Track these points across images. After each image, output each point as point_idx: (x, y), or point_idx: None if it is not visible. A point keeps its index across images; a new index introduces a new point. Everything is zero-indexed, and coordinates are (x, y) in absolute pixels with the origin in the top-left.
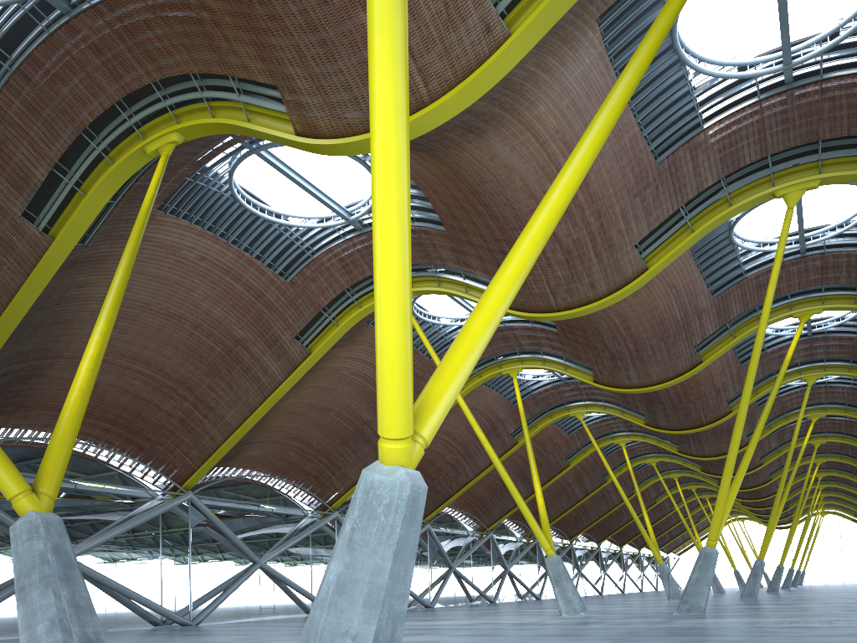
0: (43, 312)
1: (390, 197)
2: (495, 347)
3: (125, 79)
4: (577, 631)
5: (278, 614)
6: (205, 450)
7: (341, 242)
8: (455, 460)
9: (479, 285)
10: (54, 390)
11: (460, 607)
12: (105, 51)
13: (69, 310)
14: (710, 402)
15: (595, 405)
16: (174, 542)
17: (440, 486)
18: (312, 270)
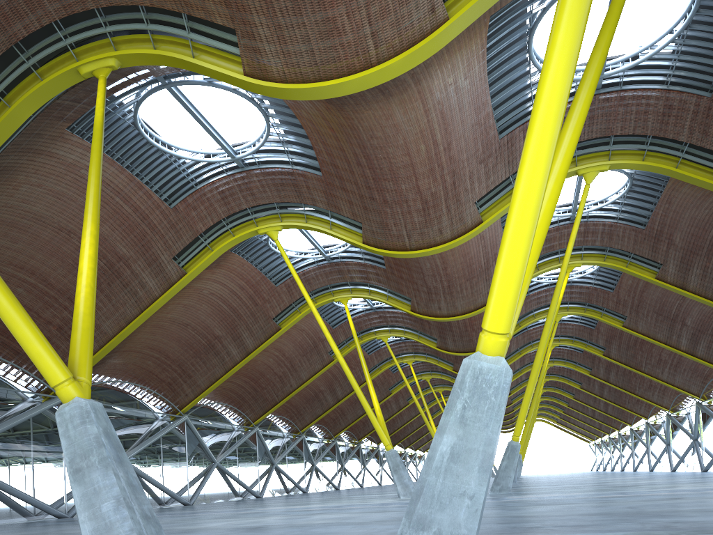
0: None
1: (551, 132)
2: (330, 278)
3: (69, 0)
4: None
5: None
6: None
7: (223, 177)
8: (282, 372)
9: (343, 224)
10: None
11: (287, 496)
12: None
13: None
14: None
15: (397, 331)
16: (49, 441)
17: (268, 395)
18: (195, 199)
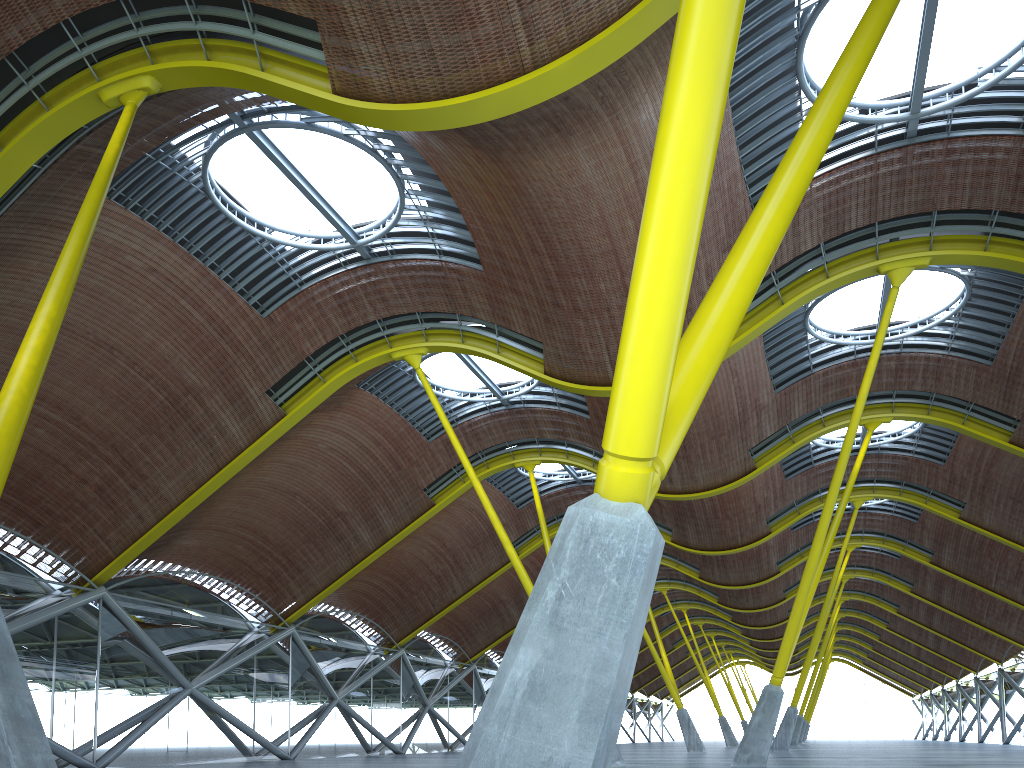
0: None
1: (714, 46)
2: (509, 432)
3: None
4: None
5: (212, 756)
6: (129, 533)
7: (340, 272)
8: (442, 571)
9: (516, 344)
10: None
11: (440, 754)
12: None
13: None
14: (749, 519)
15: None
16: (76, 655)
17: (421, 603)
18: (298, 305)
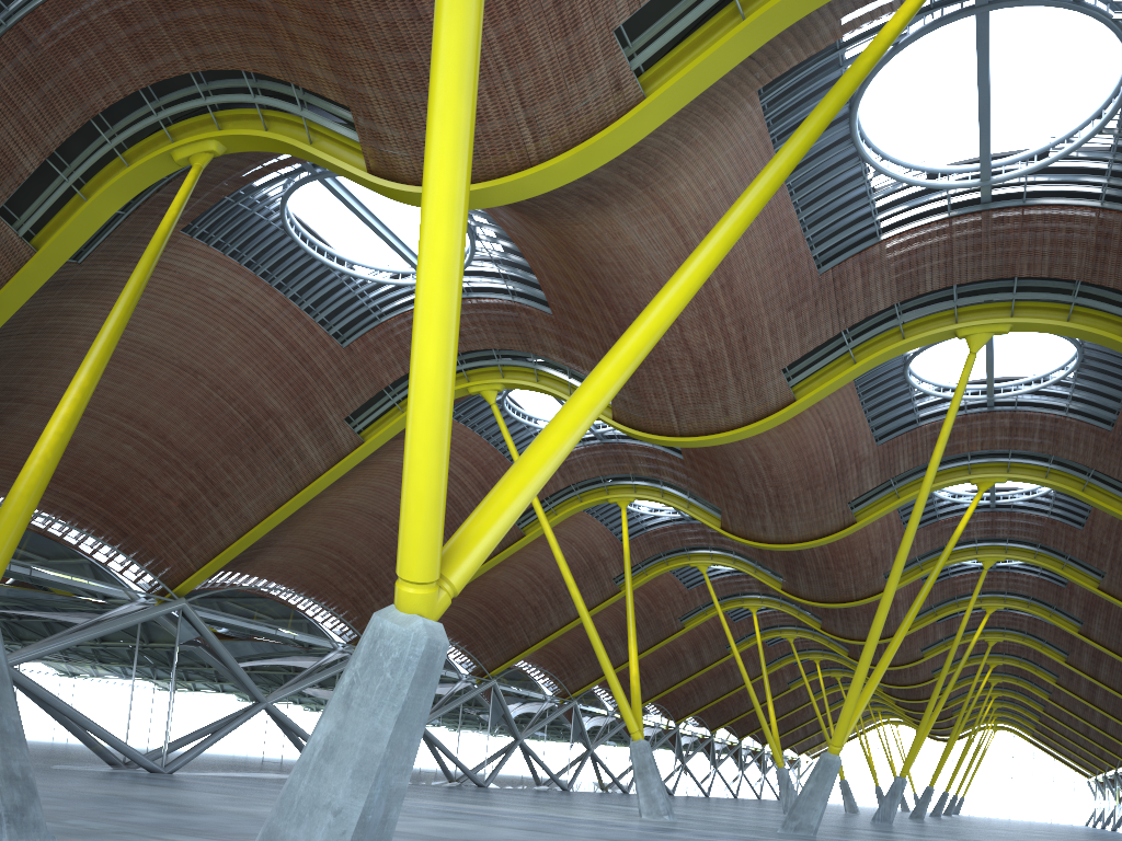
0: (12, 341)
1: (435, 302)
2: (603, 466)
3: (157, 62)
4: (647, 838)
5: (281, 771)
6: (209, 548)
7: None
8: (539, 602)
9: None
10: (15, 443)
11: (522, 791)
12: (135, 23)
13: (47, 342)
14: (864, 572)
15: (723, 557)
16: (153, 662)
17: (515, 633)
18: (378, 336)
